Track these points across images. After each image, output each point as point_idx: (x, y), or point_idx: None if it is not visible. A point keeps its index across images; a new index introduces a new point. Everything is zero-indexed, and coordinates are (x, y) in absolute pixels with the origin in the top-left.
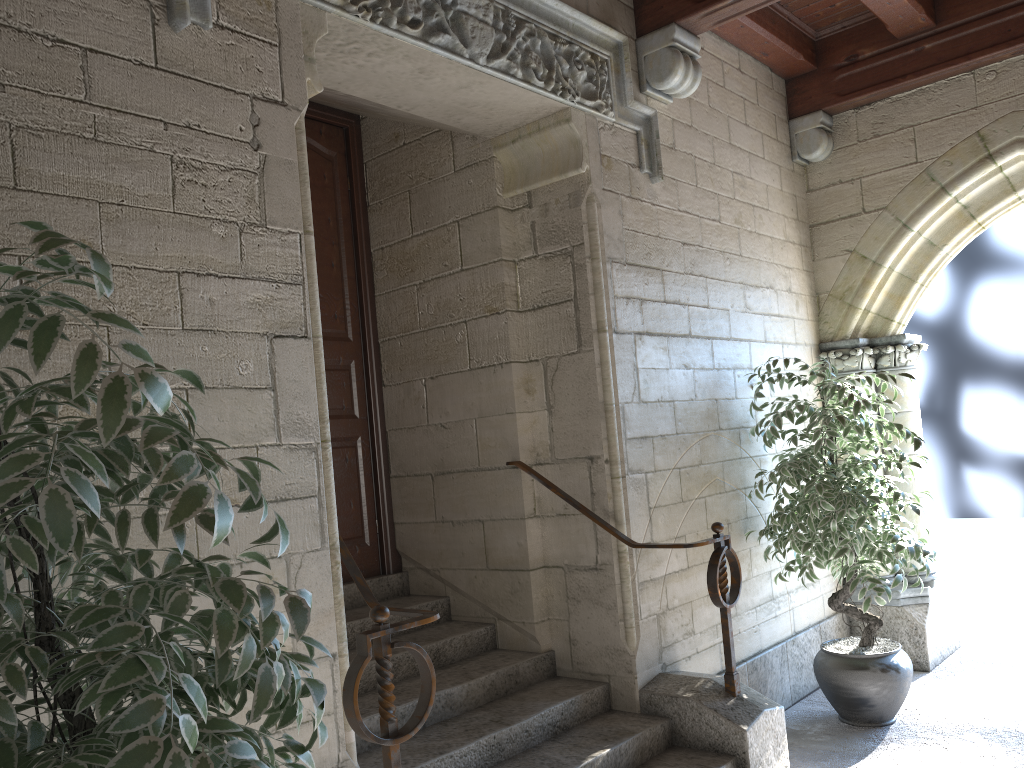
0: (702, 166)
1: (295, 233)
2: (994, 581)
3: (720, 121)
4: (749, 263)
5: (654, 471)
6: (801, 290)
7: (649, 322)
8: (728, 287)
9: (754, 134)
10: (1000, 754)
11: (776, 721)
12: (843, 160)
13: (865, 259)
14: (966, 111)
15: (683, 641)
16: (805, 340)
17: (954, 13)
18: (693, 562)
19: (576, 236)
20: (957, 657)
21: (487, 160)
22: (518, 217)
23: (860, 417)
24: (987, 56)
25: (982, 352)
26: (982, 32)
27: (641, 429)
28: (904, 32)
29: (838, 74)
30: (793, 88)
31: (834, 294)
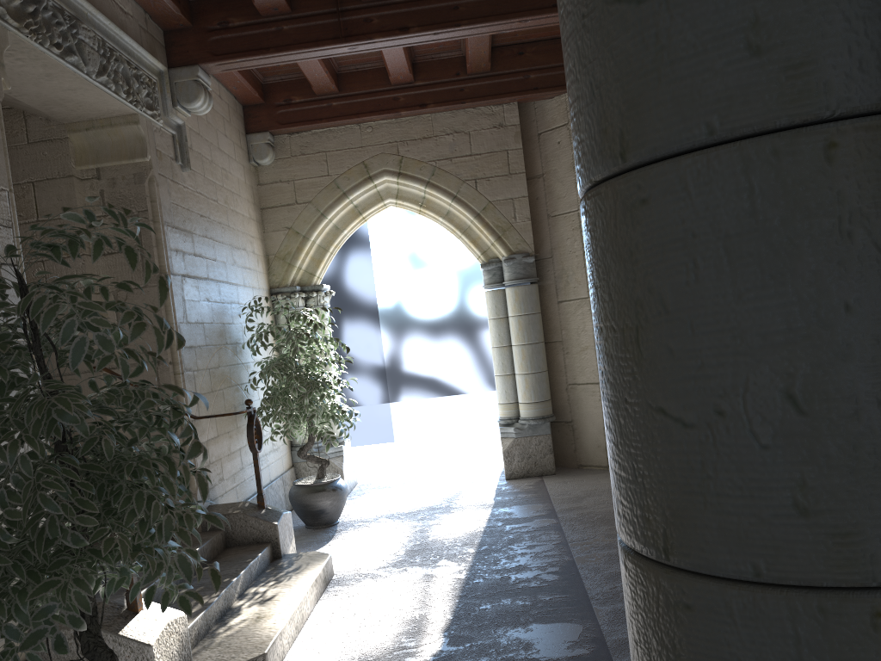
0: (206, 162)
1: (5, 190)
2: (361, 449)
3: (213, 131)
4: (233, 231)
5: (197, 370)
6: (259, 252)
7: (188, 268)
8: (224, 247)
9: (230, 142)
10: (400, 523)
11: (289, 520)
12: (282, 167)
13: (298, 234)
14: (356, 148)
15: (219, 484)
16: (263, 286)
17: (349, 87)
18: (220, 432)
19: (141, 204)
20: (358, 488)
21: (62, 139)
22: (88, 185)
23: (315, 334)
24: (368, 117)
25: (354, 299)
26: (365, 102)
27: (189, 341)
28: (321, 92)
29: (279, 109)
30: (249, 112)
31: (279, 256)
